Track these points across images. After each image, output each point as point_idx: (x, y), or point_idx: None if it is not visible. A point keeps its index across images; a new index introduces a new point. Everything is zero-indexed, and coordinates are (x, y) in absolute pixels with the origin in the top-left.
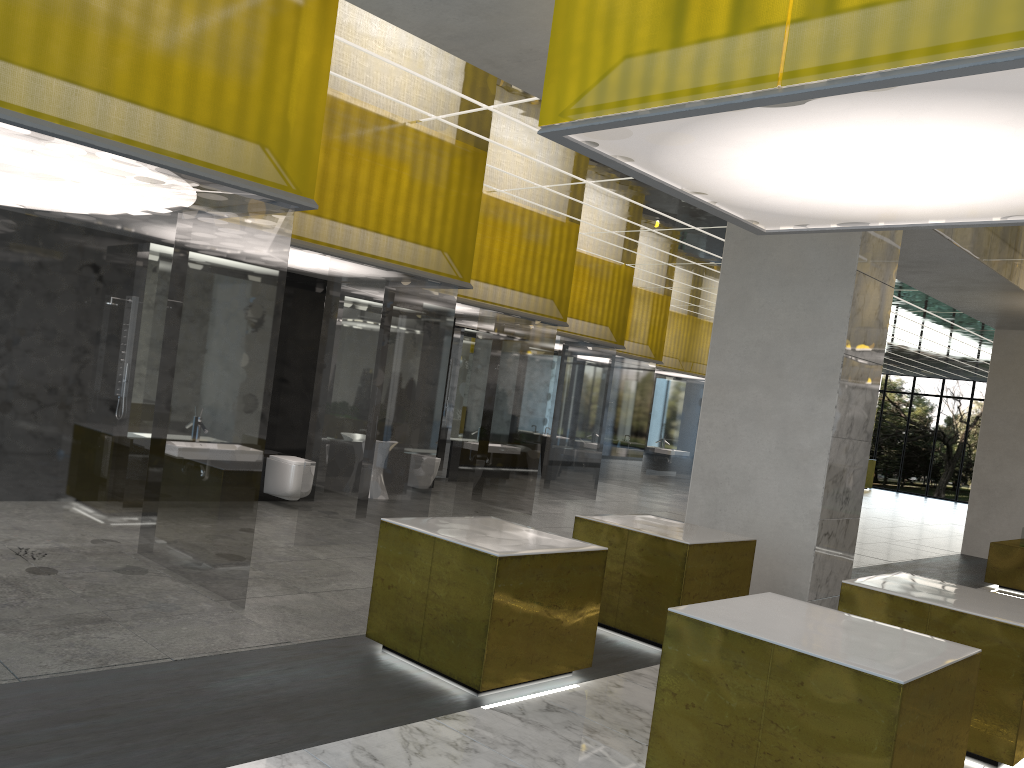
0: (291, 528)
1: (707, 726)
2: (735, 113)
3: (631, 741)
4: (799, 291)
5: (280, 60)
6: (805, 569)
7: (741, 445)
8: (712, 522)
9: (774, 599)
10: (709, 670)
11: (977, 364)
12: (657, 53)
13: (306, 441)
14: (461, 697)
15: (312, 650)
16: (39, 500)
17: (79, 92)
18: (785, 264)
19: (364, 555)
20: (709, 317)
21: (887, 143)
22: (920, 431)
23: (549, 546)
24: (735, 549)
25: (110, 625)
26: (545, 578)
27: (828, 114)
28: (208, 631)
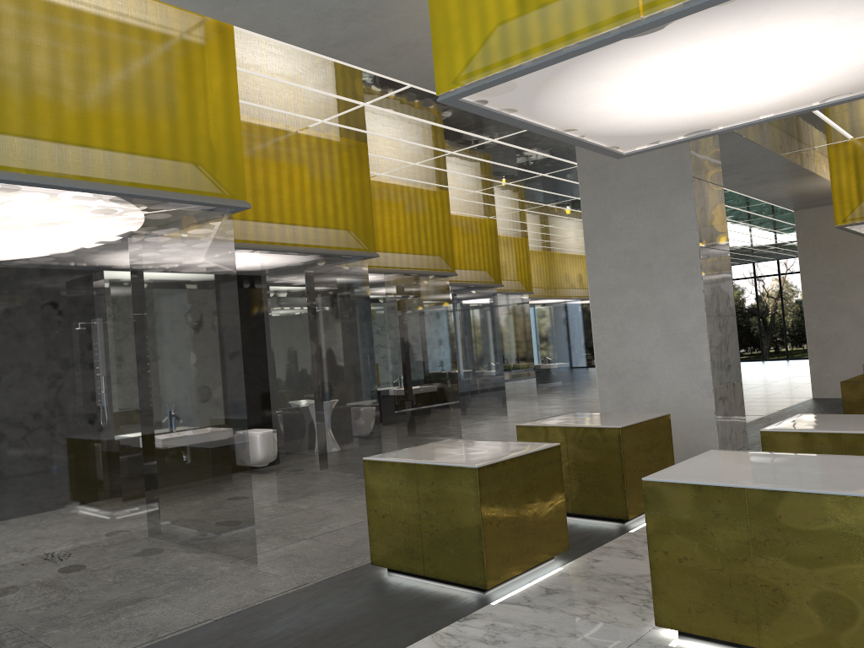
0: (270, 489)
1: (703, 574)
2: (605, 49)
3: (629, 604)
4: (650, 203)
5: (197, 90)
6: (711, 431)
7: (632, 339)
8: (623, 409)
9: (719, 454)
10: (692, 524)
11: (779, 245)
12: (528, 13)
13: (263, 414)
14: (471, 598)
15: (329, 586)
16: (29, 519)
17: (38, 144)
18: (633, 184)
19: (340, 498)
20: (560, 249)
21: (730, 51)
22: (738, 311)
23: (512, 451)
24: (656, 425)
25: (148, 602)
26: (517, 479)
27: (683, 34)
28: (234, 589)
